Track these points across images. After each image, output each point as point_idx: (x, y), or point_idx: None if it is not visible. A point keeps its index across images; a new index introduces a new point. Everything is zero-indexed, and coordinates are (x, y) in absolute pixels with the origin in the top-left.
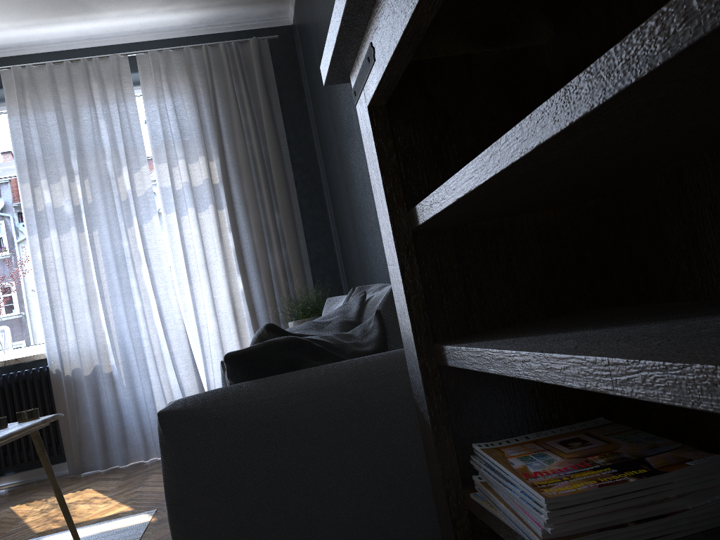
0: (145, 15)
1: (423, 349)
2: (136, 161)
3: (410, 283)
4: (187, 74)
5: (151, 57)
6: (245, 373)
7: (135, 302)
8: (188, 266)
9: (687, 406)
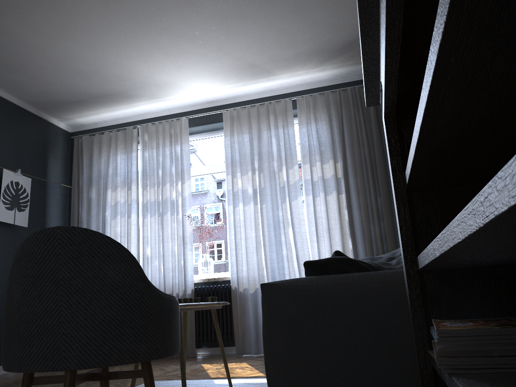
0: (303, 74)
1: (408, 260)
2: (291, 162)
3: (403, 219)
4: (326, 108)
5: (305, 99)
6: (314, 274)
7: (283, 250)
8: (317, 230)
9: (451, 245)
